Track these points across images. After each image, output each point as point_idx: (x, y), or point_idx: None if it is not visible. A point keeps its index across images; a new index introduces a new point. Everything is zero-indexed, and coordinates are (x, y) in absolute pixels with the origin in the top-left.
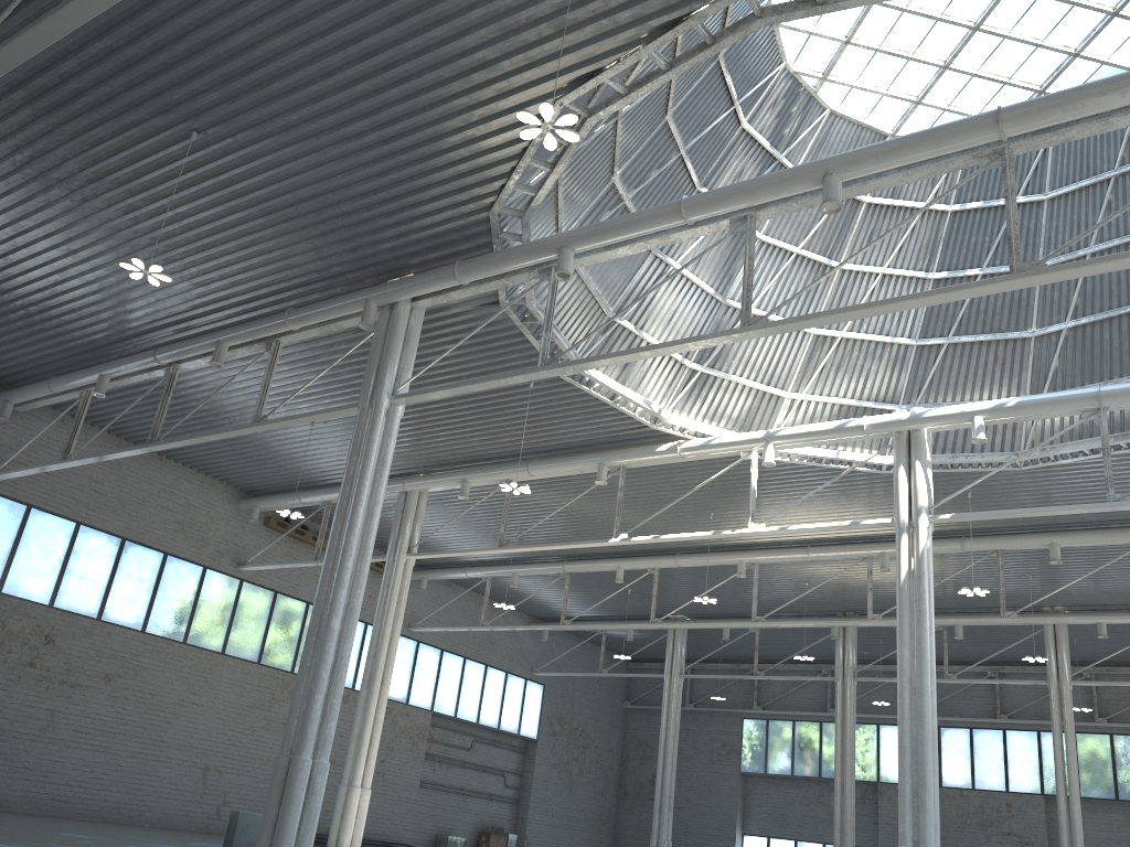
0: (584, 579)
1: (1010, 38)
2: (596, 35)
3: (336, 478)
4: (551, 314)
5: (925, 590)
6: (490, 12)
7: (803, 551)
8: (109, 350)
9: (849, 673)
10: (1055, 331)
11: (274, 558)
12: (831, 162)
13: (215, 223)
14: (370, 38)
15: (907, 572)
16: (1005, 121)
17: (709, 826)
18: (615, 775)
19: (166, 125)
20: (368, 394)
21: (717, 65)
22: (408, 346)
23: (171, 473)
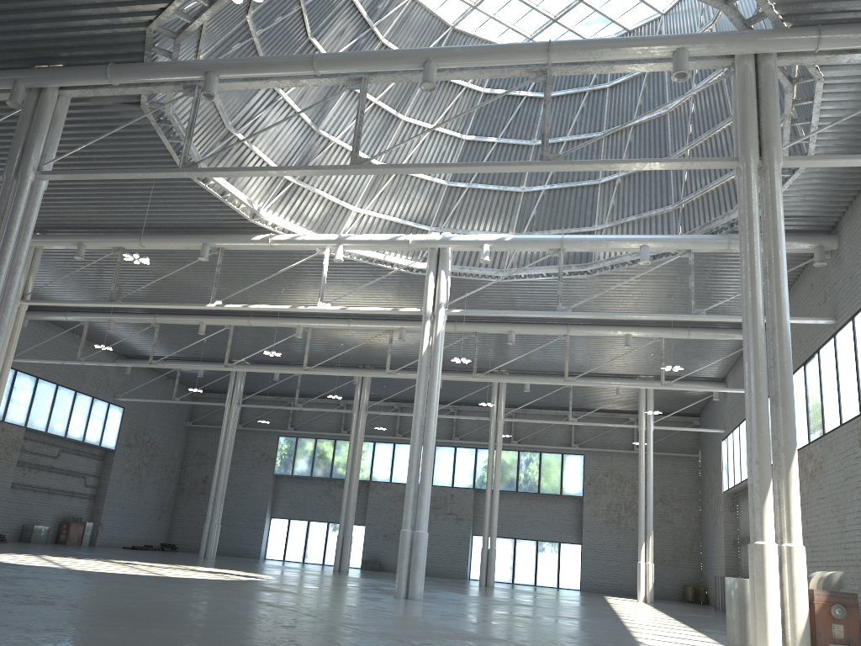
0: (169, 328)
1: None
2: None
3: None
4: (193, 126)
5: (437, 360)
6: None
7: (346, 322)
8: None
9: (363, 408)
10: (537, 190)
11: None
12: (432, 52)
13: None
14: None
15: (427, 347)
16: (553, 52)
17: (246, 512)
18: (175, 476)
19: None
20: (13, 166)
21: None
22: (54, 129)
23: None
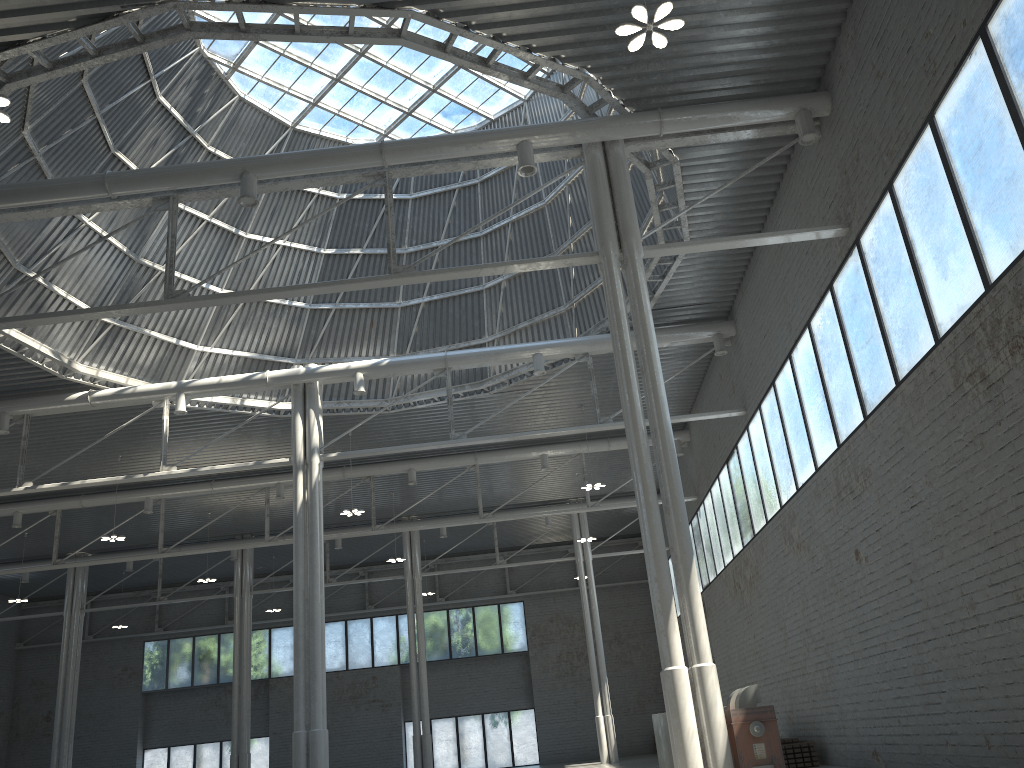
0: None
1: (387, 67)
2: (20, 9)
3: None
4: None
5: (316, 517)
6: None
7: (208, 486)
8: None
9: (246, 588)
10: (416, 304)
11: None
12: (248, 162)
13: None
14: None
15: (302, 503)
16: (387, 153)
17: (109, 749)
18: (6, 719)
19: None
20: None
21: None
22: None
23: None
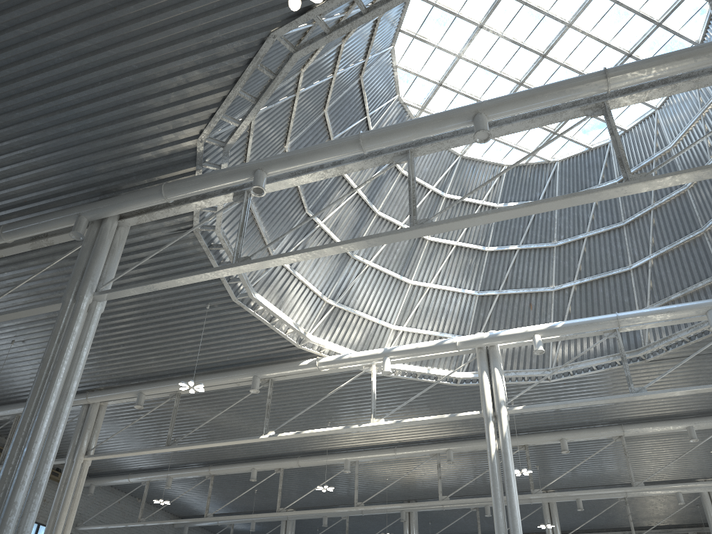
0: (222, 482)
1: None
2: None
3: (27, 394)
4: (244, 225)
5: (510, 463)
6: None
7: (392, 451)
8: None
9: None
10: (567, 287)
11: None
12: (480, 105)
13: None
14: None
15: (496, 450)
16: (612, 76)
17: None
18: None
19: None
20: (72, 290)
21: (359, 83)
22: (113, 255)
23: None
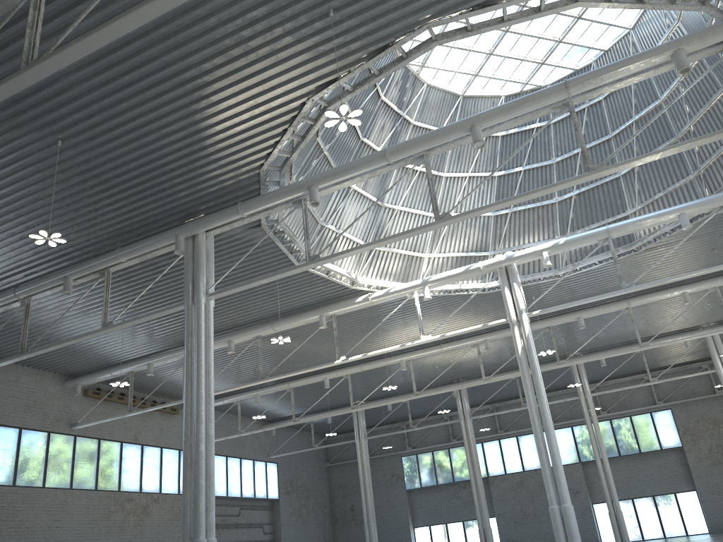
0: (299, 390)
1: (525, 34)
2: (336, 58)
3: (135, 354)
4: (307, 228)
5: (534, 356)
6: (271, 49)
7: (439, 347)
8: None
9: (467, 415)
10: (568, 197)
11: (94, 416)
12: (474, 119)
13: (67, 198)
14: (191, 70)
15: (521, 348)
16: (571, 87)
17: (392, 528)
18: (328, 510)
19: (37, 138)
20: (189, 296)
21: None
22: (209, 261)
23: (15, 372)
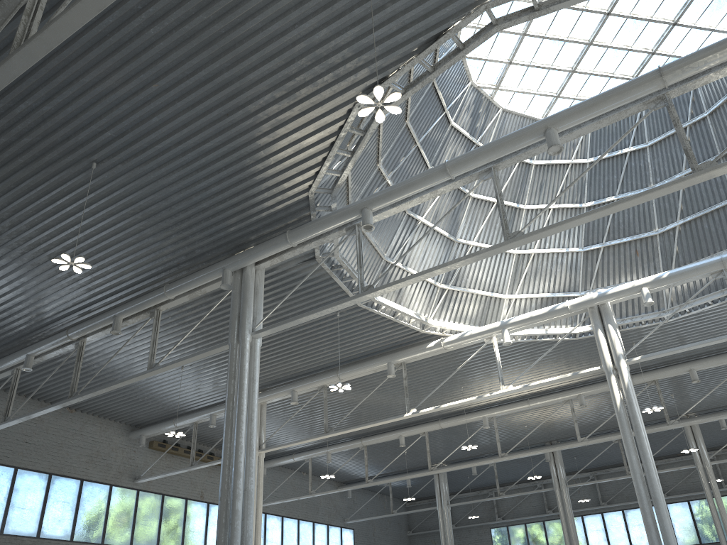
0: (374, 449)
1: (611, 47)
2: (382, 53)
3: (199, 405)
4: (361, 256)
5: (636, 411)
6: (308, 45)
7: (526, 403)
8: (32, 336)
9: (562, 483)
10: (671, 228)
11: (159, 470)
12: (548, 120)
13: (110, 229)
14: (222, 75)
15: (620, 401)
16: (666, 74)
17: None
18: None
19: (72, 160)
20: (234, 333)
21: (432, 85)
22: (258, 296)
23: (79, 421)
